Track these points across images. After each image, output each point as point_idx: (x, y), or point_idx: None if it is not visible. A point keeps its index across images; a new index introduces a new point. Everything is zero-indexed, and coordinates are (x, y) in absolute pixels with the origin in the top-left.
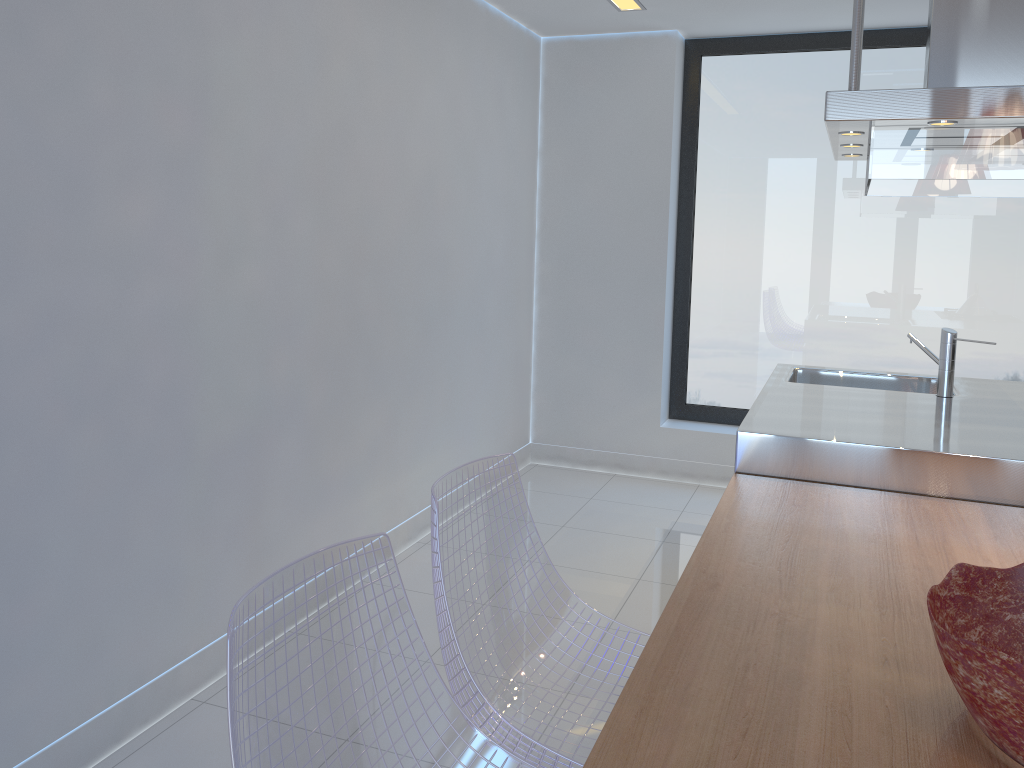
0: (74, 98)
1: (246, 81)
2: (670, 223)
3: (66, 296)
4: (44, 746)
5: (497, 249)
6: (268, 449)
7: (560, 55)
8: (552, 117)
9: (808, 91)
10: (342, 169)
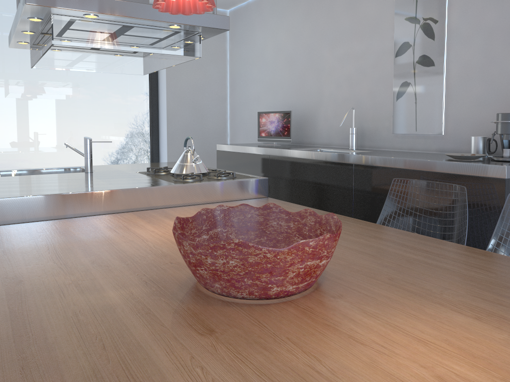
0: None
1: None
2: None
3: None
4: None
5: None
6: None
7: None
8: None
9: None
10: None
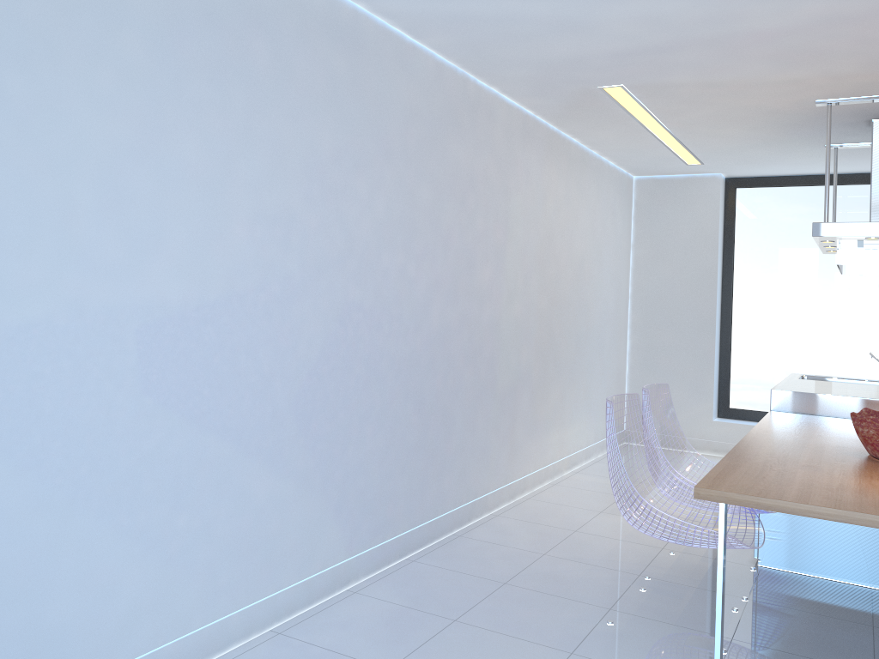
0: (473, 226)
1: (519, 214)
2: (717, 290)
3: (467, 309)
4: (450, 510)
5: (610, 303)
6: (518, 396)
7: (645, 187)
8: (640, 224)
9: (806, 210)
10: (549, 255)
